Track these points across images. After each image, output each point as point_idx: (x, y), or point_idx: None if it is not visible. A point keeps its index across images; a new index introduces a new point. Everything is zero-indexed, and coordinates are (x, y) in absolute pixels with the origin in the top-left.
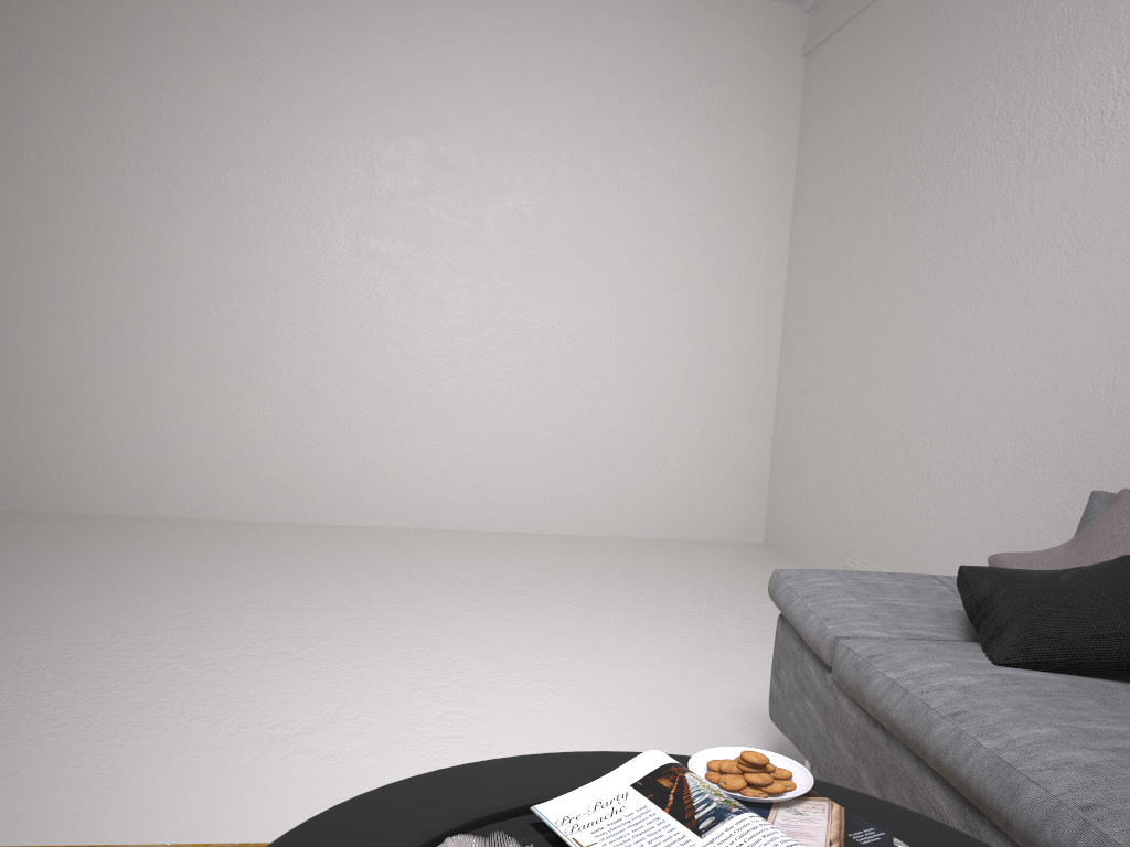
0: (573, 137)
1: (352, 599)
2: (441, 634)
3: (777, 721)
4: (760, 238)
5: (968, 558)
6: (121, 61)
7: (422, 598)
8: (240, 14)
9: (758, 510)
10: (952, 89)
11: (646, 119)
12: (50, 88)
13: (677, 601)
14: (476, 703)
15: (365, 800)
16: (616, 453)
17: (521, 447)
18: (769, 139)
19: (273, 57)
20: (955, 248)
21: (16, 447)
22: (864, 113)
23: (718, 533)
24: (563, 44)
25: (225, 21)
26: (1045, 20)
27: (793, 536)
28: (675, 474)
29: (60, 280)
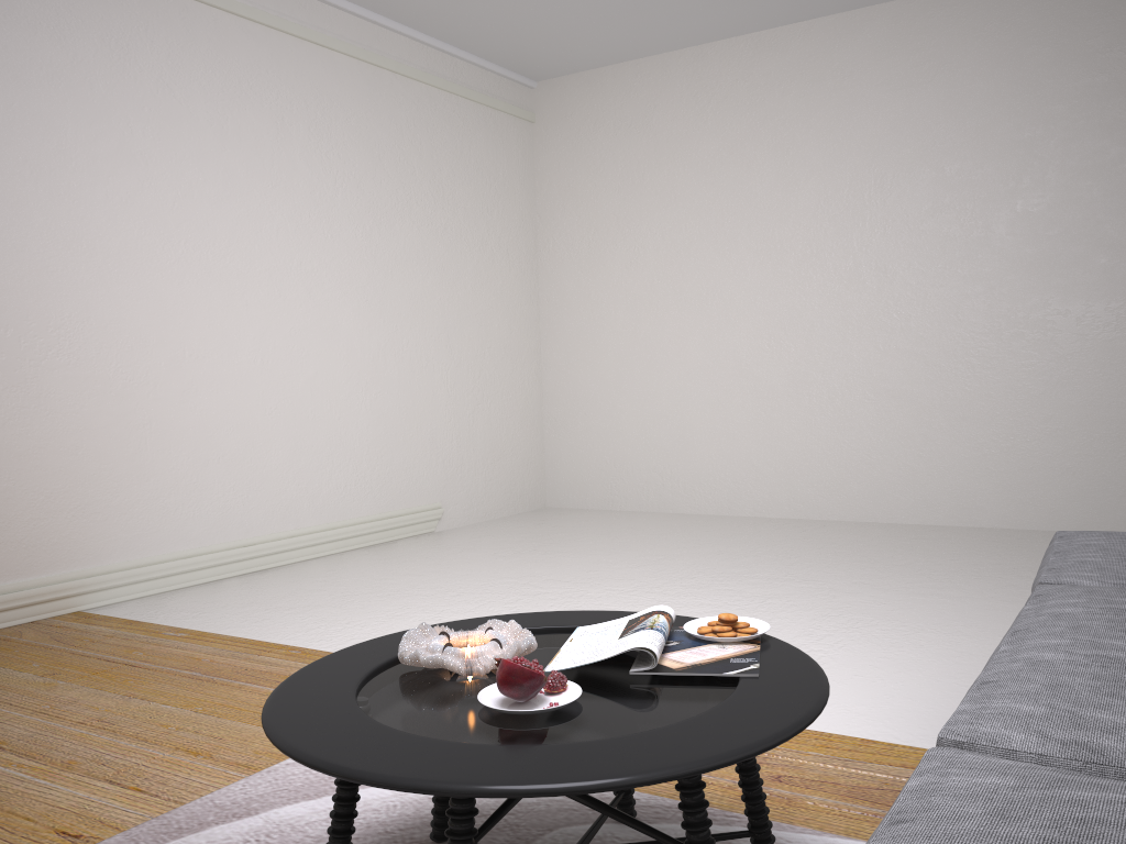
0: (1081, 125)
1: (826, 575)
2: (872, 602)
3: None
4: None
5: None
6: (690, 165)
7: (887, 577)
8: (768, 103)
9: None
10: None
11: None
12: (647, 198)
13: None
14: (843, 647)
15: (506, 615)
16: None
17: (1051, 444)
18: None
19: (795, 130)
20: None
21: (643, 464)
22: None
23: None
24: (1061, 36)
25: (758, 112)
26: None
27: None
28: None
29: (662, 338)
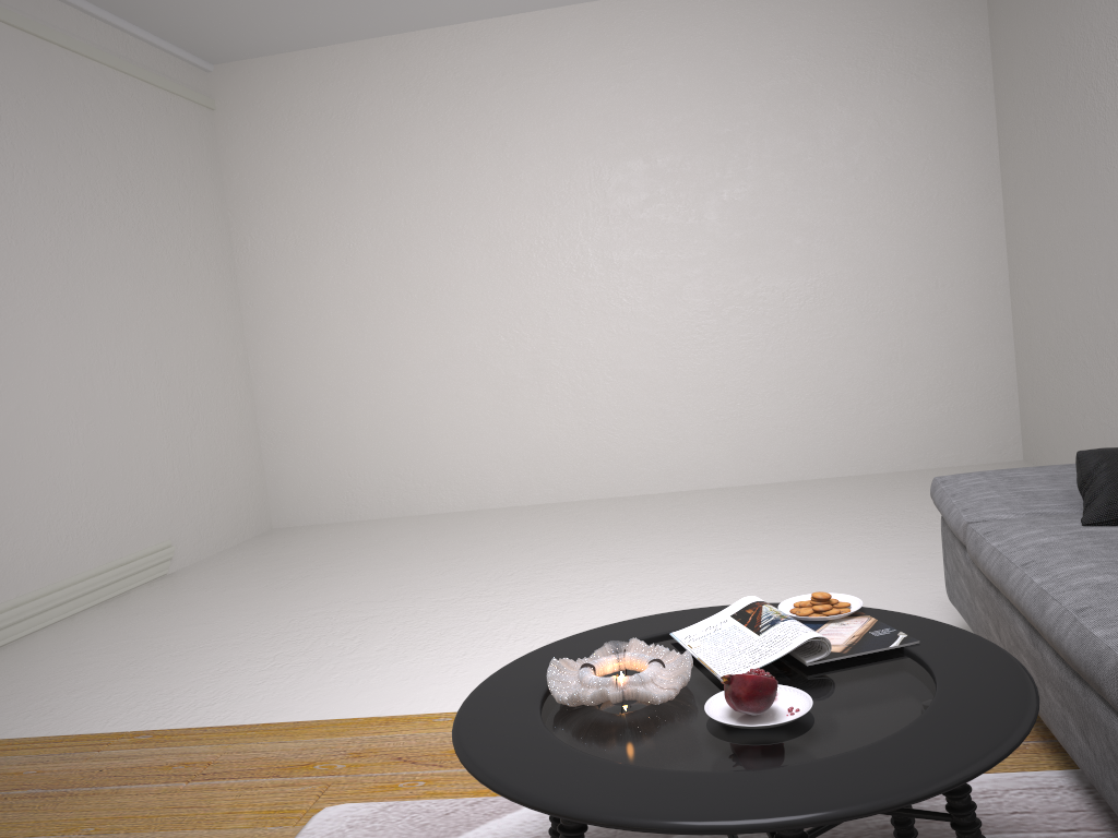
0: (771, 122)
1: (634, 551)
2: (701, 569)
3: (950, 600)
4: (969, 171)
5: None
6: (404, 157)
7: (689, 544)
8: (481, 96)
9: (1012, 429)
10: None
11: (836, 89)
12: (359, 192)
13: (915, 522)
14: None
15: (574, 637)
16: (860, 398)
17: (772, 406)
18: (962, 75)
19: (512, 123)
20: None
21: (382, 469)
22: (1040, 33)
23: (974, 456)
24: (748, 43)
25: (472, 104)
26: None
27: (1045, 449)
28: (922, 408)
29: (390, 337)
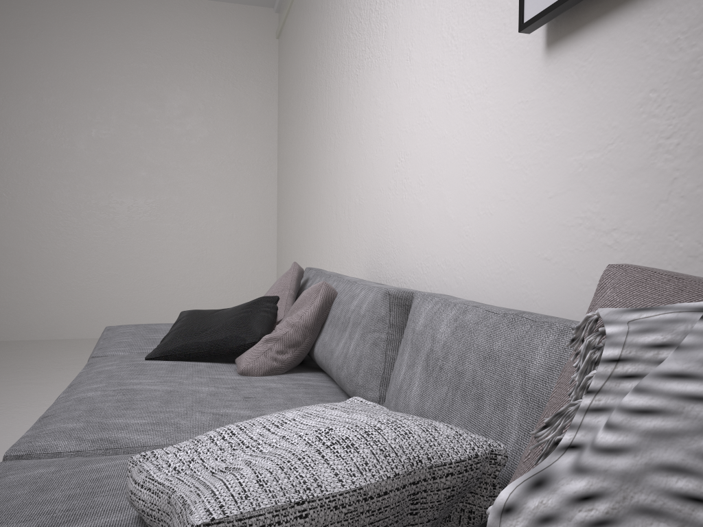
0: (132, 90)
1: None
2: None
3: None
4: (259, 148)
5: None
6: None
7: None
8: None
9: None
10: (310, 50)
11: (179, 78)
12: None
13: None
14: None
15: None
16: (176, 284)
17: (112, 284)
18: (260, 88)
19: None
20: (313, 142)
21: None
22: (292, 68)
23: None
24: (121, 34)
25: None
26: (329, 5)
27: None
28: (216, 294)
29: None
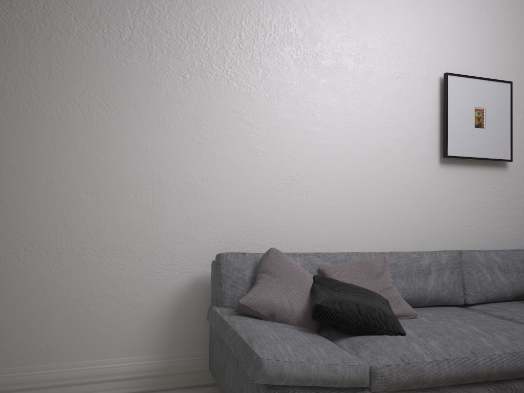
0: None
1: None
2: None
3: None
4: None
5: (0, 331)
6: None
7: None
8: None
9: None
10: None
11: None
12: None
13: None
14: None
15: None
16: None
17: None
18: None
19: None
20: None
21: None
22: None
23: None
24: None
25: None
26: None
27: None
28: None
29: None
